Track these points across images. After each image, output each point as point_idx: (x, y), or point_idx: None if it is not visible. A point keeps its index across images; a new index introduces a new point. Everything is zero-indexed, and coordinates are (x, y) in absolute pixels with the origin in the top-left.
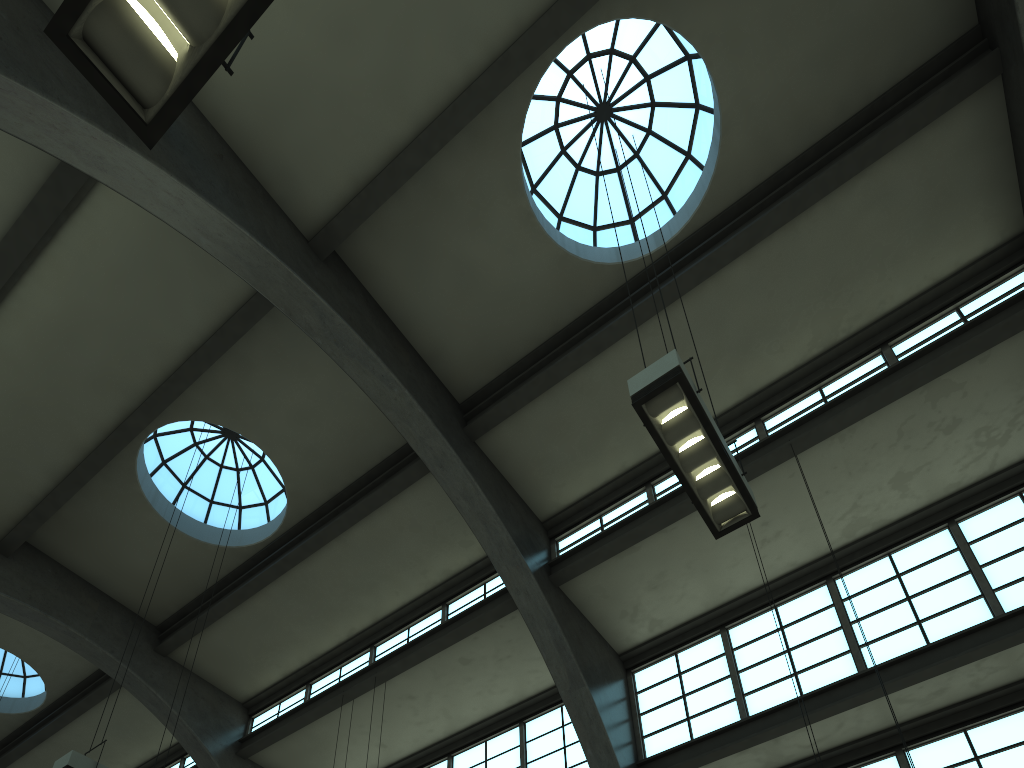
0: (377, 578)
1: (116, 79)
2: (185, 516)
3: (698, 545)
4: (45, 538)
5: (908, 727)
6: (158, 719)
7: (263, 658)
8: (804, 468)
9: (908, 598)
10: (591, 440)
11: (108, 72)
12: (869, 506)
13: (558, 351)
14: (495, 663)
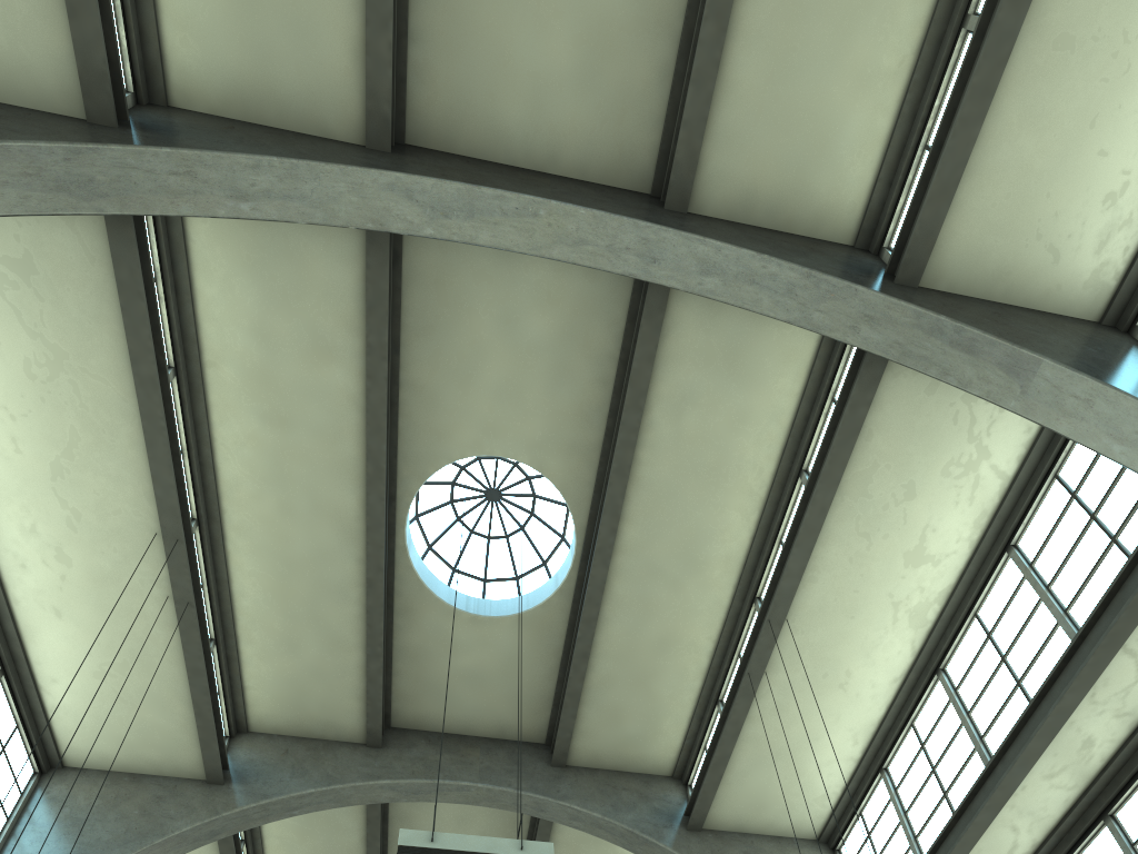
0: None
1: None
2: None
3: (784, 728)
4: None
5: (1098, 788)
6: None
7: None
8: (807, 620)
9: (1003, 659)
10: (647, 703)
11: None
12: (911, 594)
13: (569, 670)
14: None
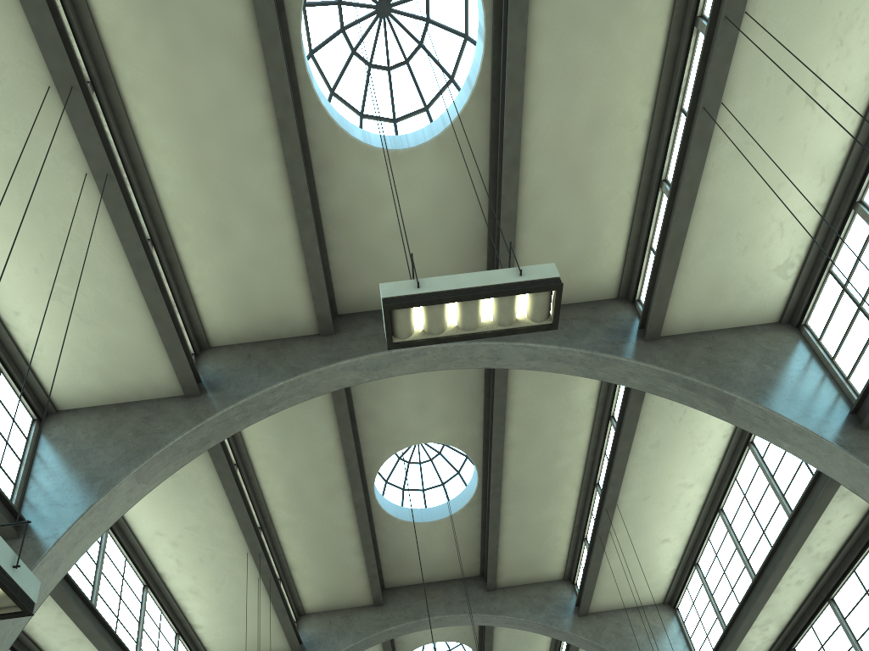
0: (554, 444)
1: (7, 607)
2: (434, 508)
3: (744, 181)
4: (391, 579)
5: None
6: (519, 629)
7: (545, 546)
8: (770, 6)
9: None
10: (584, 211)
11: (4, 608)
12: None
13: (499, 194)
14: (679, 425)
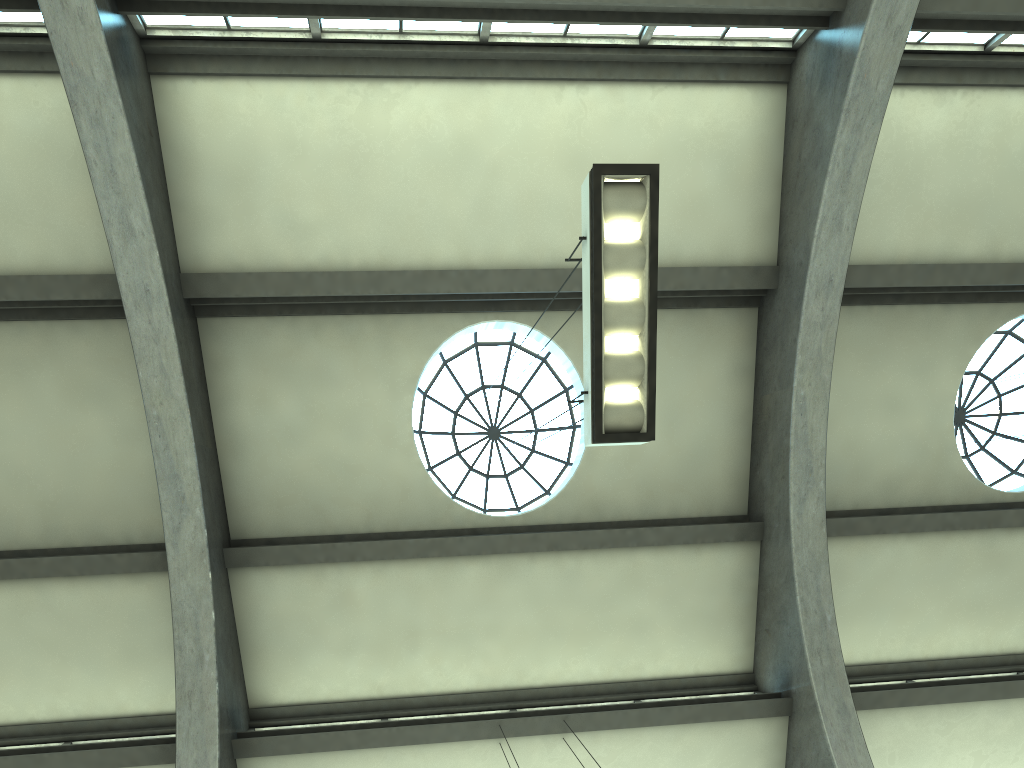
0: (1013, 163)
1: None
2: None
3: None
4: None
5: None
6: None
7: None
8: None
9: None
10: (667, 163)
11: None
12: None
13: None
14: None
